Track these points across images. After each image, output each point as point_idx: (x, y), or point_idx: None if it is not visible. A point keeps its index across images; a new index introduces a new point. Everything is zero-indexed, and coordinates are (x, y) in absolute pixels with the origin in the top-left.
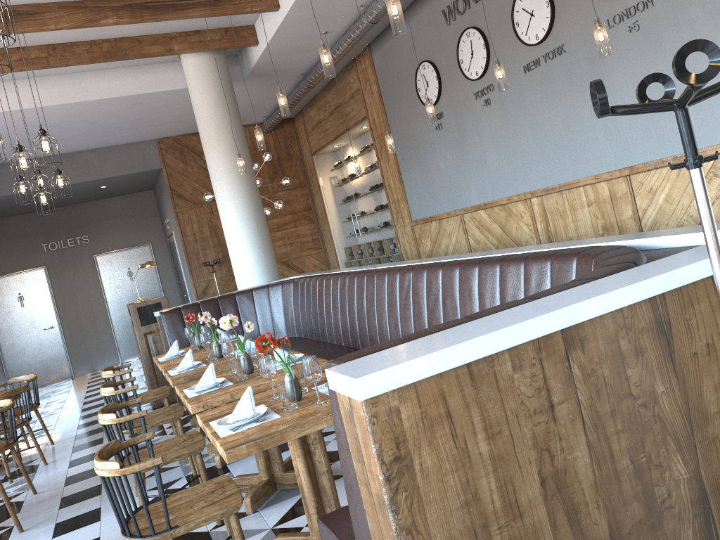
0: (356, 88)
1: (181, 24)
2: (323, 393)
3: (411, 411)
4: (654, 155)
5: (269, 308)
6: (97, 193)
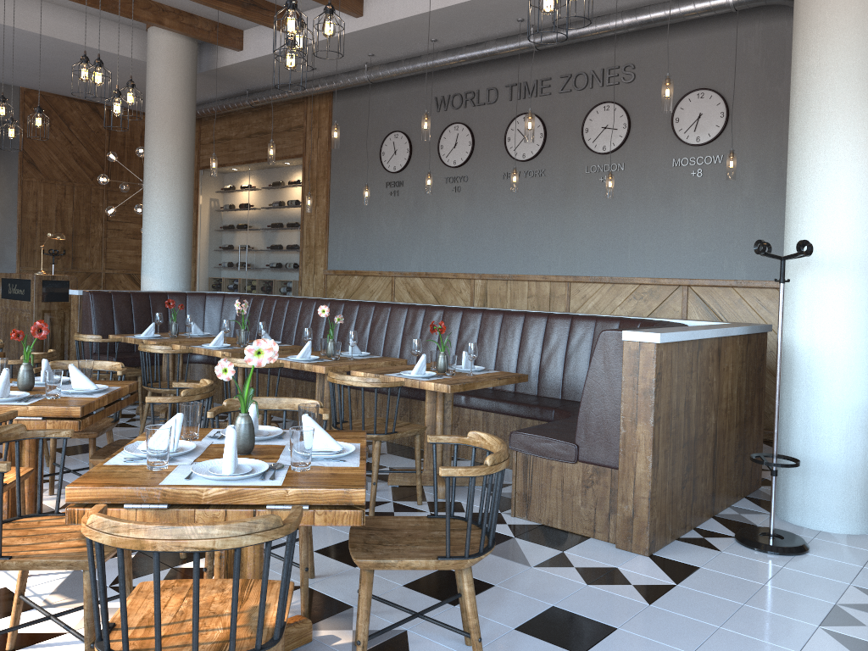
0: (299, 124)
1: (183, 3)
2: (457, 371)
3: (664, 355)
4: (594, 272)
5: (203, 317)
6: None
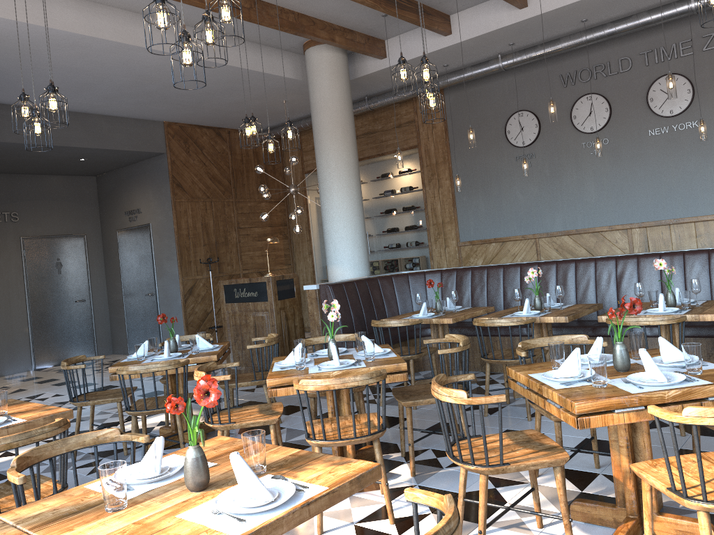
0: (409, 119)
1: (351, 20)
2: None
3: None
4: None
5: (410, 294)
6: (56, 166)
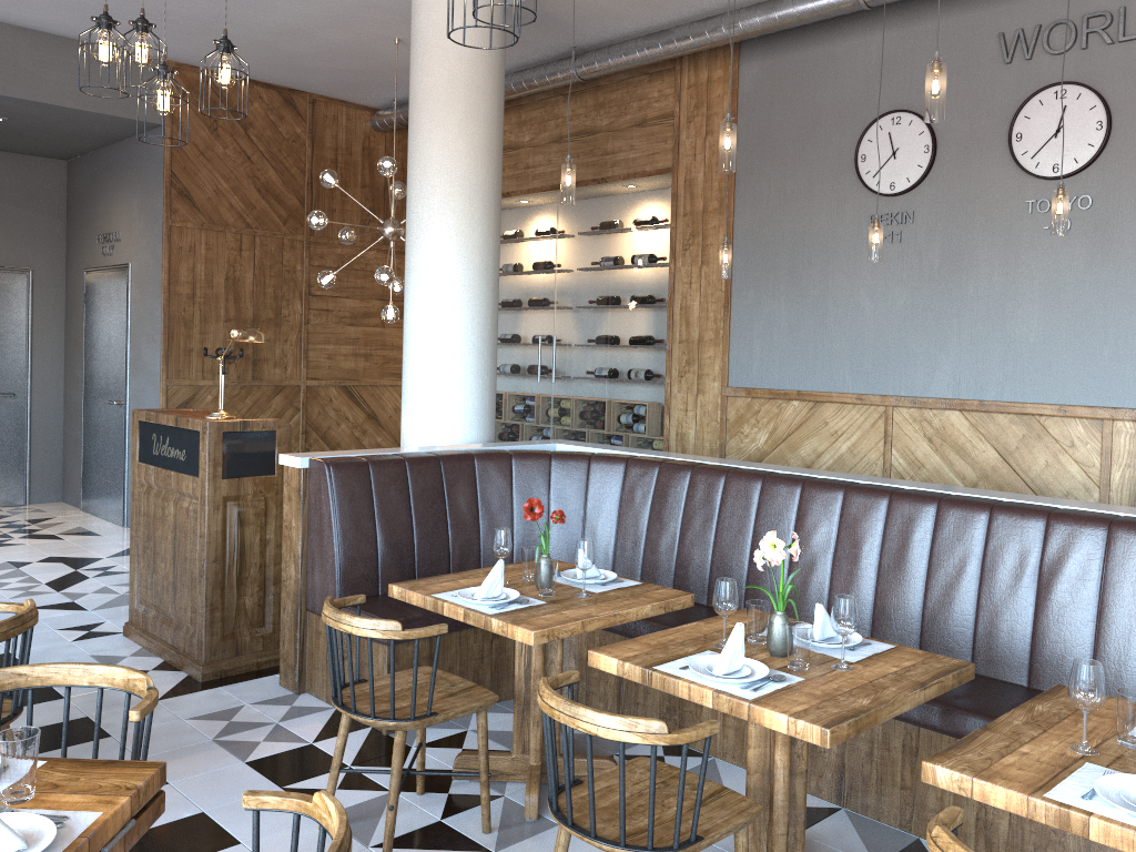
0: (663, 111)
1: None
2: None
3: None
4: None
5: (547, 505)
6: None
